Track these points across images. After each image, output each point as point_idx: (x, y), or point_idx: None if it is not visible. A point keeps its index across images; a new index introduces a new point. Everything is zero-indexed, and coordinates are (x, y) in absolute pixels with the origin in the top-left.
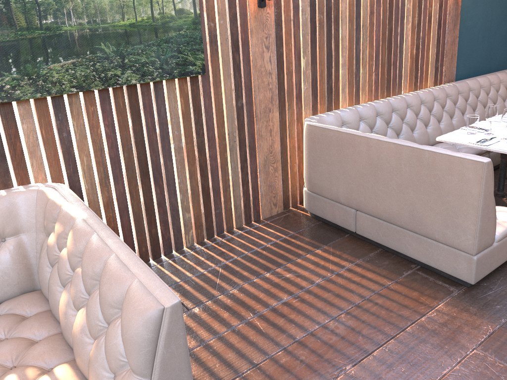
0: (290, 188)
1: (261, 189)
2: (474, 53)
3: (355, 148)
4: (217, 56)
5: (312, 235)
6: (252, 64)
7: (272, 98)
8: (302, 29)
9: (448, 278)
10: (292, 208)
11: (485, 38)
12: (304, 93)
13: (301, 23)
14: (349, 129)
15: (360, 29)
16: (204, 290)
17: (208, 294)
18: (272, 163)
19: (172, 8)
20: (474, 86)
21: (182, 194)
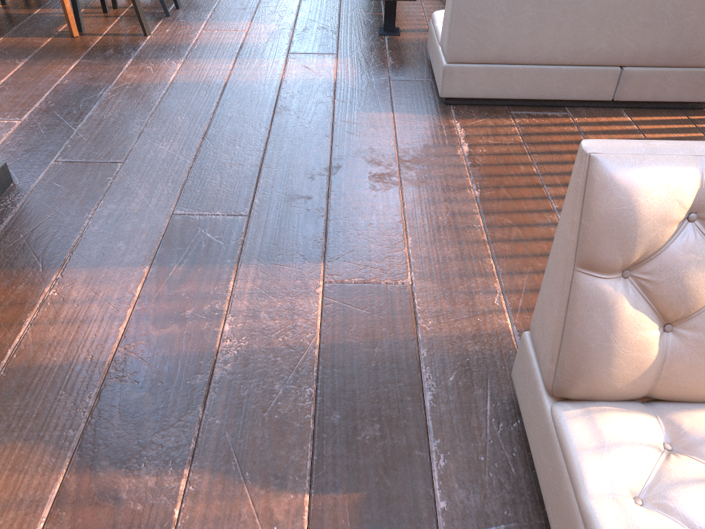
0: None
1: None
2: None
3: None
4: None
5: None
6: None
7: None
8: None
9: None
10: None
11: None
12: None
13: None
14: None
15: None
16: None
17: None
18: None
19: None
20: None
21: None
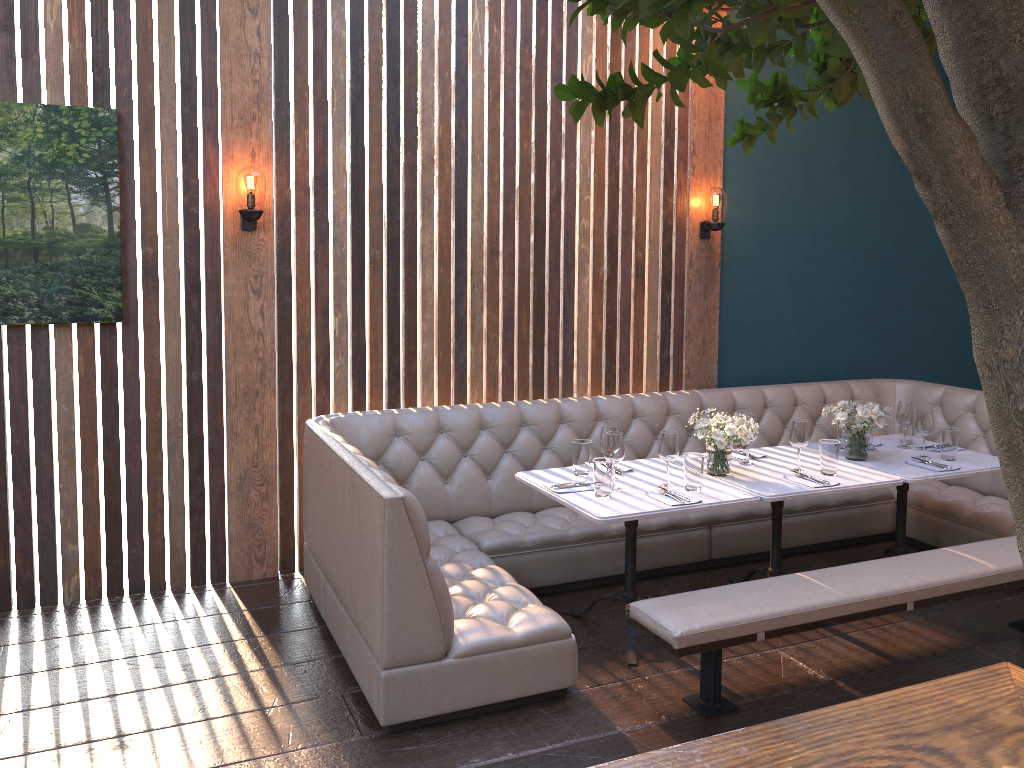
0: (298, 536)
1: (230, 527)
2: (772, 341)
3: (324, 467)
4: (156, 298)
5: (268, 617)
6: (225, 315)
7: (263, 374)
8: (333, 269)
9: (374, 714)
10: (299, 574)
11: (803, 316)
12: (336, 373)
13: (333, 259)
14: (335, 436)
15: (466, 277)
16: (3, 665)
17: (1, 671)
18: (258, 484)
19: (69, 222)
20: (746, 401)
21: (66, 510)
